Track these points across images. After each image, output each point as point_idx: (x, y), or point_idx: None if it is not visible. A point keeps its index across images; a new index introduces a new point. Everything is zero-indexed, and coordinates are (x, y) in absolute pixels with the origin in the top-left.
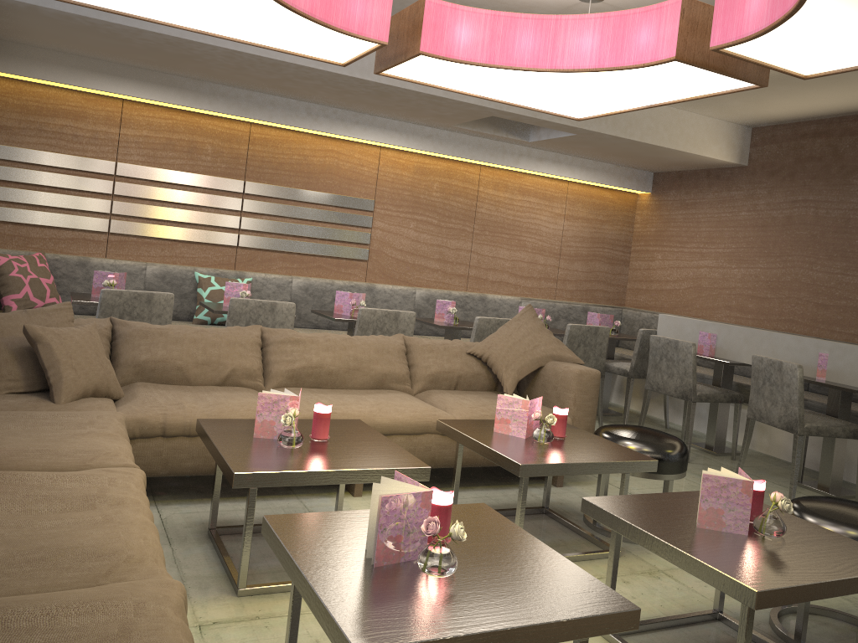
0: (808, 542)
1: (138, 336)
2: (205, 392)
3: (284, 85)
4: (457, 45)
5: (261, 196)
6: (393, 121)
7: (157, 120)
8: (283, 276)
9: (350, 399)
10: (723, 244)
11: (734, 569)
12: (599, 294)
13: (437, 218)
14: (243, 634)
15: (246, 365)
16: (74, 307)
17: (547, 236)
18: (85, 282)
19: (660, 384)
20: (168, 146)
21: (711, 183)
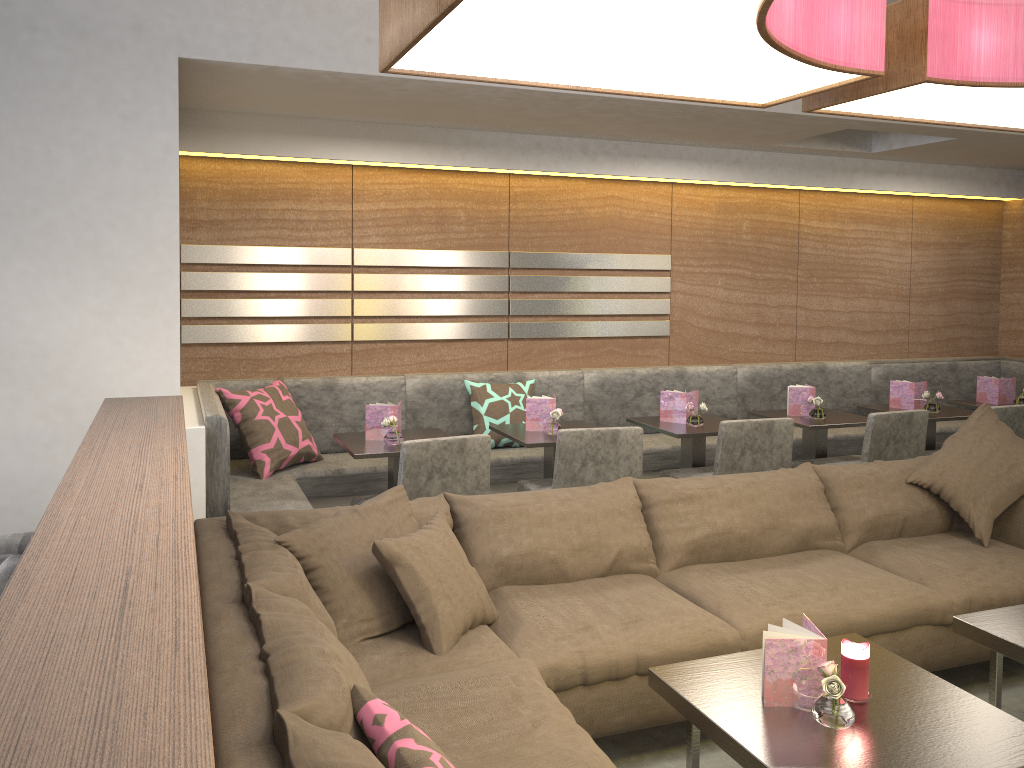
0: None
1: (492, 521)
2: (595, 592)
3: (564, 123)
4: (977, 60)
5: (530, 269)
6: (690, 148)
7: (396, 186)
8: (571, 372)
9: (789, 581)
10: None
11: None
12: (964, 342)
13: (751, 268)
14: None
15: (634, 542)
16: (326, 444)
17: (891, 274)
18: (335, 411)
19: None
20: (412, 219)
21: None
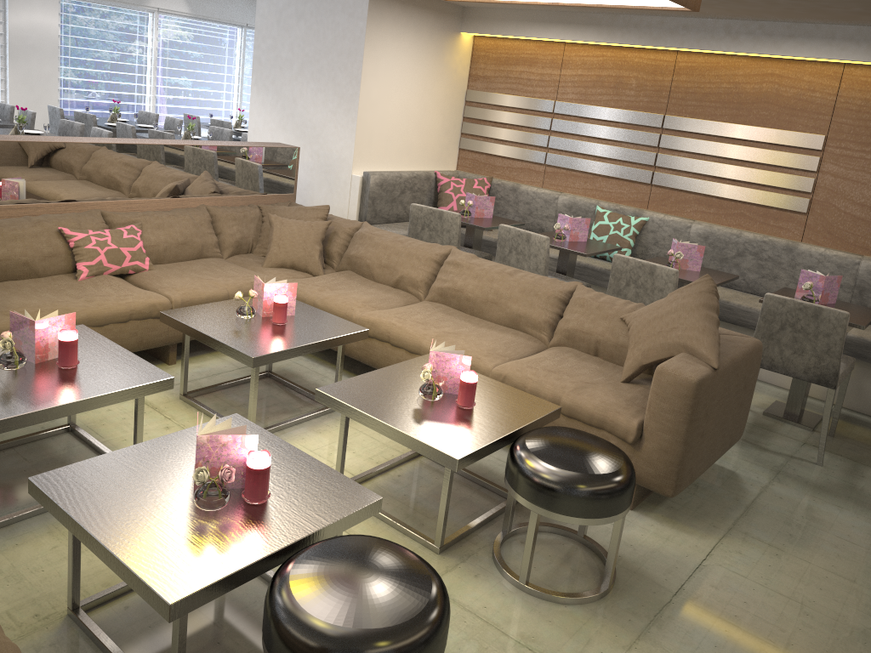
0: (204, 528)
1: (358, 237)
2: (370, 287)
3: None
4: None
5: (680, 131)
6: (847, 28)
7: (590, 58)
8: (683, 220)
9: (447, 324)
10: None
11: (78, 471)
12: None
13: None
14: (131, 408)
15: (412, 275)
16: None
17: None
18: (515, 205)
19: None
20: (597, 83)
21: None
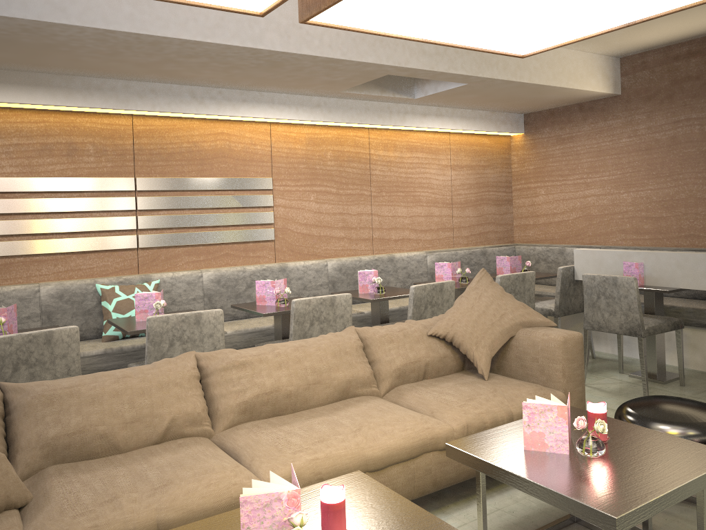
0: None
1: (41, 405)
2: (142, 460)
3: (165, 69)
4: None
5: (154, 191)
6: (280, 95)
7: (27, 124)
8: (192, 272)
9: (323, 427)
10: (607, 171)
11: None
12: (491, 235)
13: (335, 186)
14: None
15: (187, 409)
16: None
17: (438, 188)
18: None
19: (602, 323)
20: (44, 152)
21: (586, 116)
